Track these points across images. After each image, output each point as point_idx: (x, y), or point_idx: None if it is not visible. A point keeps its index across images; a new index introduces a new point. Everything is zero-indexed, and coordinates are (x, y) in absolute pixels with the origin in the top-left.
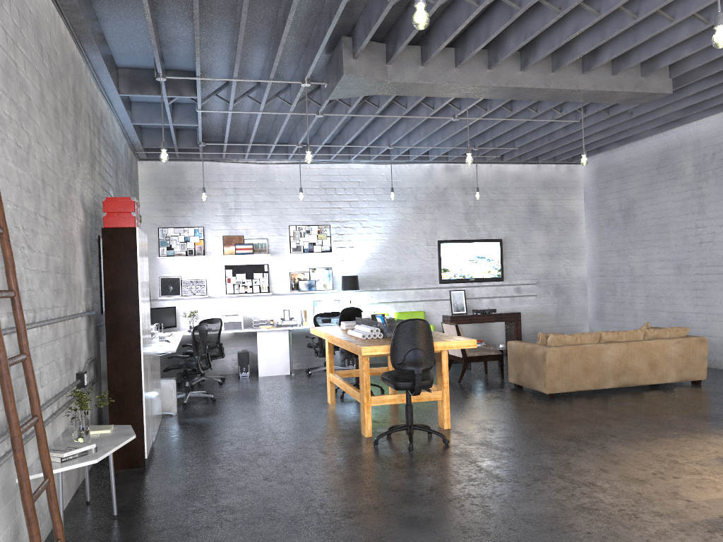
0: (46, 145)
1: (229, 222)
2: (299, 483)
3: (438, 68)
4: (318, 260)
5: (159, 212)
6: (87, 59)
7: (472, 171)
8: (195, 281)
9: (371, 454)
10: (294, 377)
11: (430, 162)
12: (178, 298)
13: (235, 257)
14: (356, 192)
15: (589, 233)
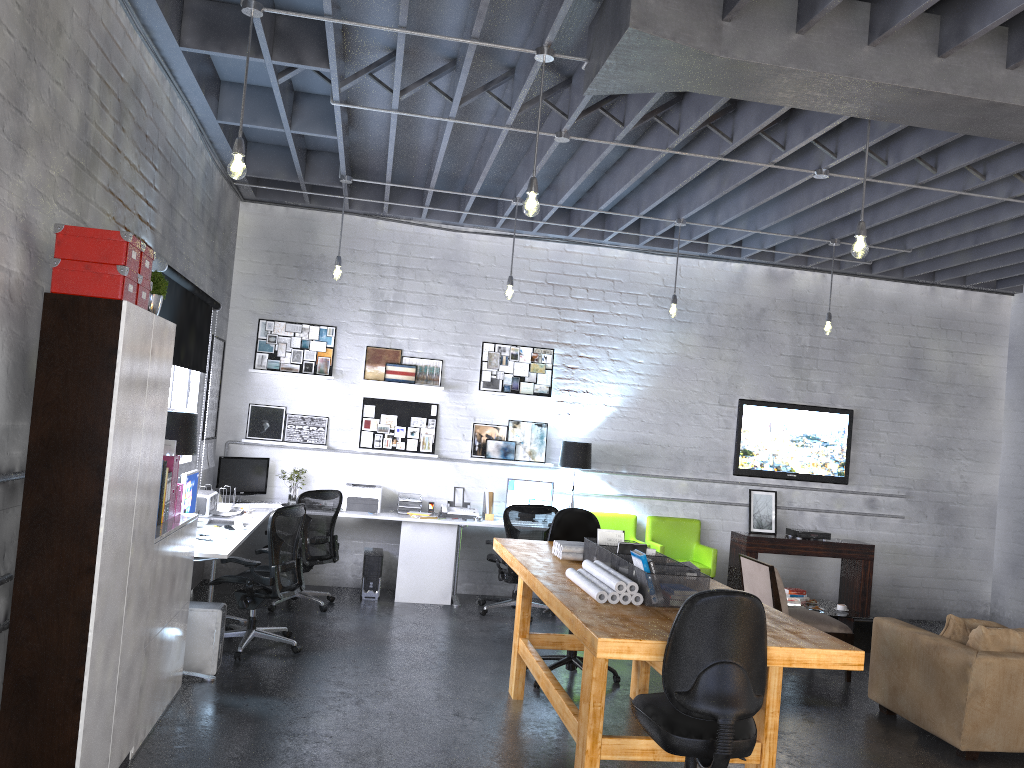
0: None
1: (380, 324)
2: None
3: (830, 42)
4: (525, 408)
5: (265, 293)
6: None
7: (814, 286)
8: (309, 418)
9: None
10: (456, 612)
11: (742, 261)
12: (276, 444)
13: (383, 386)
14: (607, 298)
15: (1013, 418)
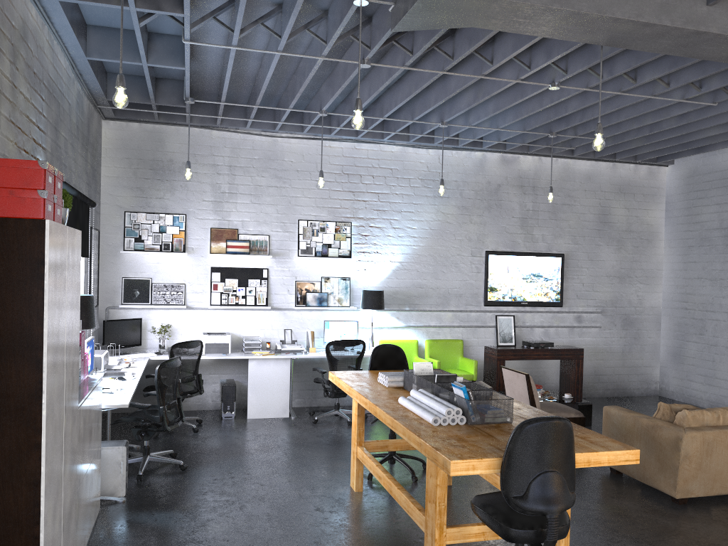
0: None
1: (220, 210)
2: None
3: None
4: (332, 267)
5: (128, 191)
6: None
7: (534, 166)
8: (170, 285)
9: None
10: (294, 423)
11: (483, 150)
12: (146, 307)
13: (225, 257)
14: (388, 182)
15: (670, 253)
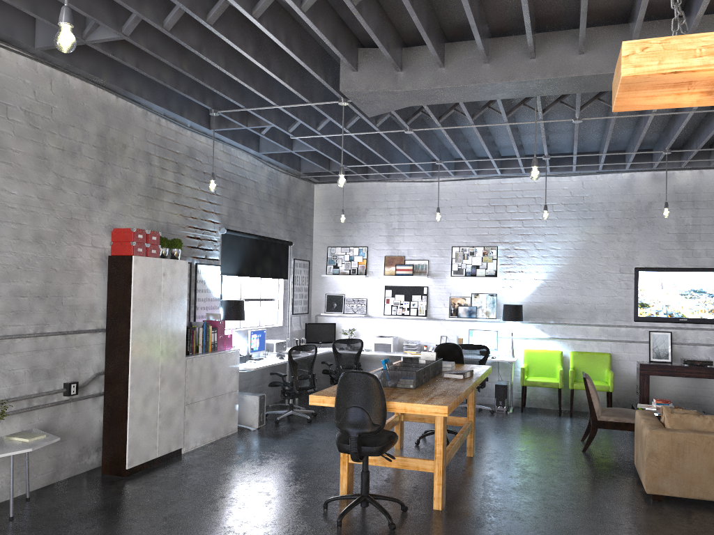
0: (7, 188)
1: (391, 242)
2: (178, 530)
3: (460, 67)
4: (481, 285)
5: (330, 232)
6: (140, 105)
7: (692, 180)
8: (356, 299)
9: (300, 518)
10: None
11: (629, 171)
12: (337, 315)
13: (395, 278)
14: (531, 209)
15: None
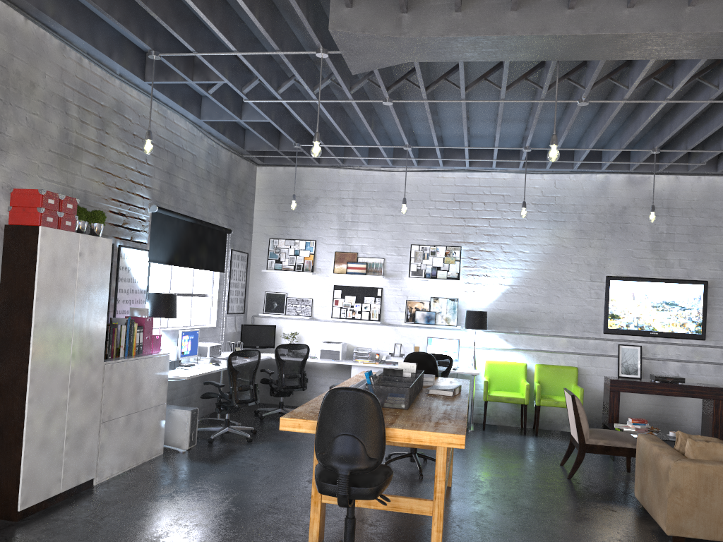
0: None
1: (343, 237)
2: None
3: (481, 13)
4: (442, 288)
5: (272, 222)
6: (57, 34)
7: (668, 186)
8: (300, 299)
9: None
10: None
11: (604, 172)
12: (279, 316)
13: (346, 277)
14: (499, 208)
15: None
